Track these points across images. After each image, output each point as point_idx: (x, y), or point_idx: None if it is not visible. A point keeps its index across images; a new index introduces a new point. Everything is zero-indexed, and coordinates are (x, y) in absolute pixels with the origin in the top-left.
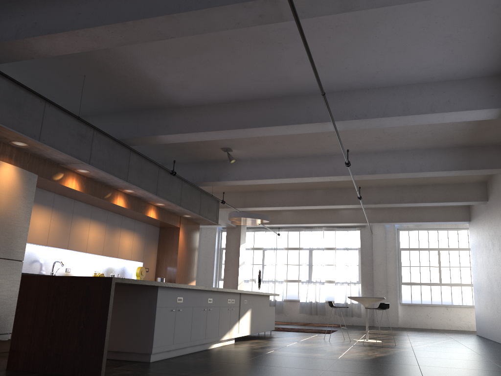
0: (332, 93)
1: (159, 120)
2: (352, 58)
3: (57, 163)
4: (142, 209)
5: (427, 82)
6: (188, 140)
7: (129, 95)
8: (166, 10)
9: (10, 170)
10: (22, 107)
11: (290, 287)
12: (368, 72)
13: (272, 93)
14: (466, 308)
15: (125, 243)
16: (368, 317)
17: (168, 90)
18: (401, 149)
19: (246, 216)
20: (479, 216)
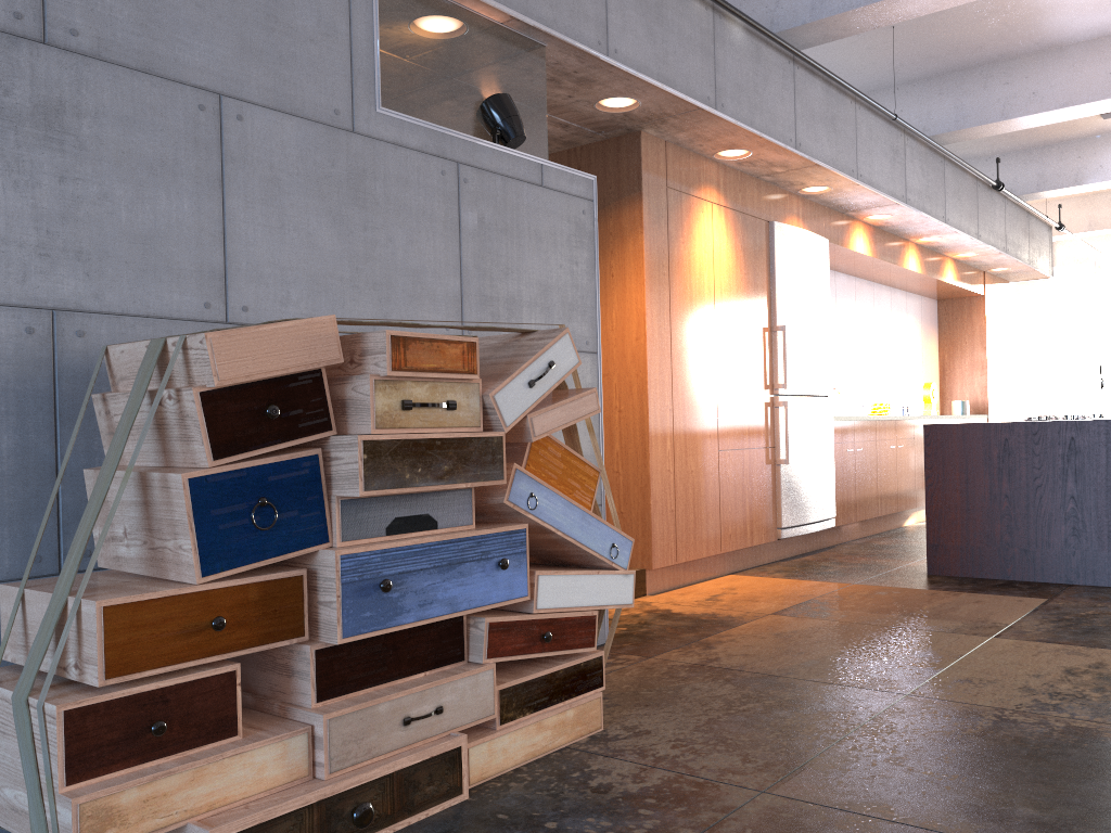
0: None
1: (1013, 85)
2: None
3: (845, 211)
4: (937, 270)
5: None
6: (1078, 116)
7: (960, 45)
8: None
9: (804, 240)
10: (836, 122)
11: None
12: None
13: None
14: None
15: (897, 341)
16: None
17: (1059, 19)
18: None
19: None
20: None
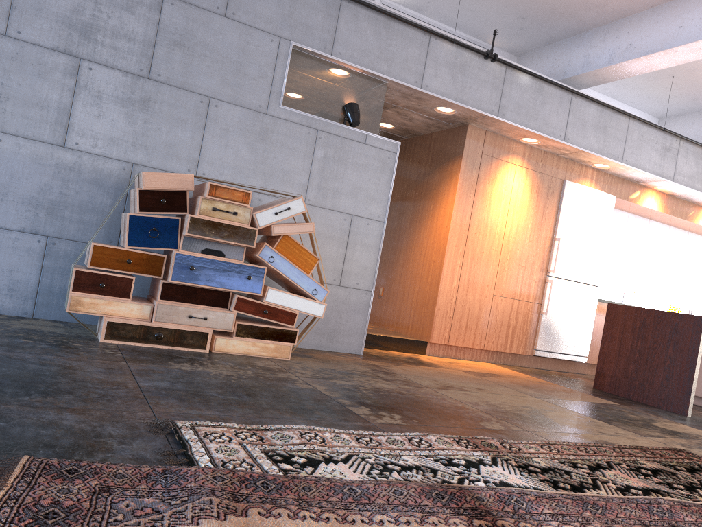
0: None
1: None
2: None
3: (636, 181)
4: None
5: None
6: None
7: None
8: None
9: (590, 193)
10: (607, 129)
11: None
12: None
13: None
14: None
15: None
16: None
17: None
18: None
19: None
20: None
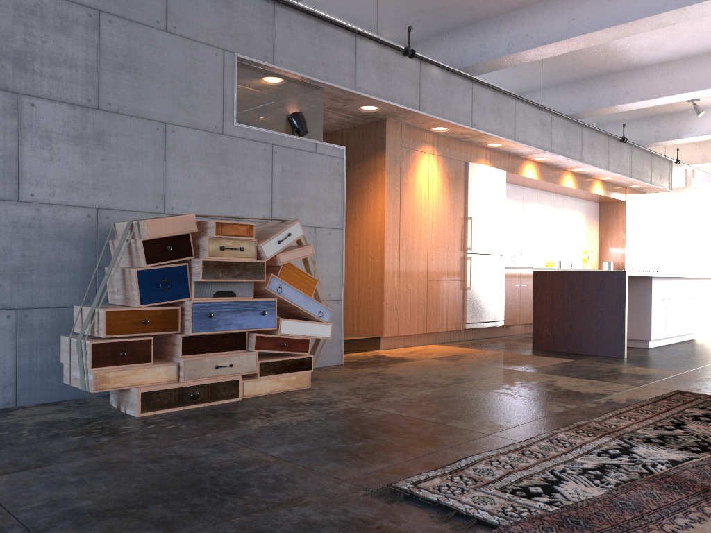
0: None
1: (617, 87)
2: None
3: (518, 155)
4: (588, 186)
5: None
6: (653, 104)
7: (584, 66)
8: (674, 3)
9: (488, 171)
10: (500, 111)
11: None
12: None
13: None
14: None
15: (567, 226)
16: None
17: (634, 54)
18: None
19: None
20: None
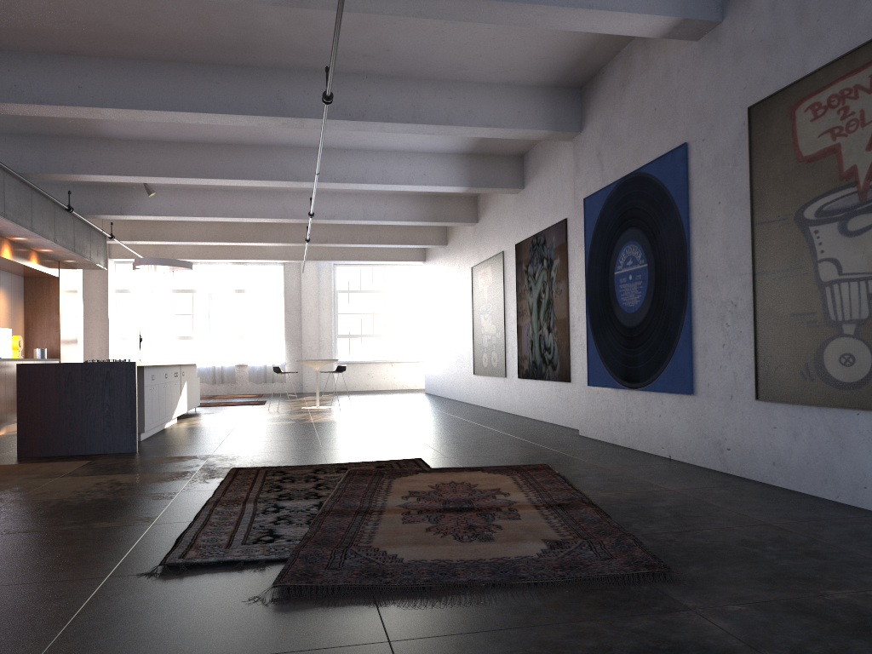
0: (309, 149)
1: (79, 153)
2: (341, 130)
3: None
4: (25, 259)
5: (406, 152)
6: (119, 180)
7: (45, 123)
8: (191, 106)
9: None
10: None
11: (181, 347)
12: (352, 139)
13: (240, 141)
14: (414, 362)
15: None
16: (295, 382)
17: (107, 126)
18: (364, 192)
19: (164, 263)
20: (436, 259)
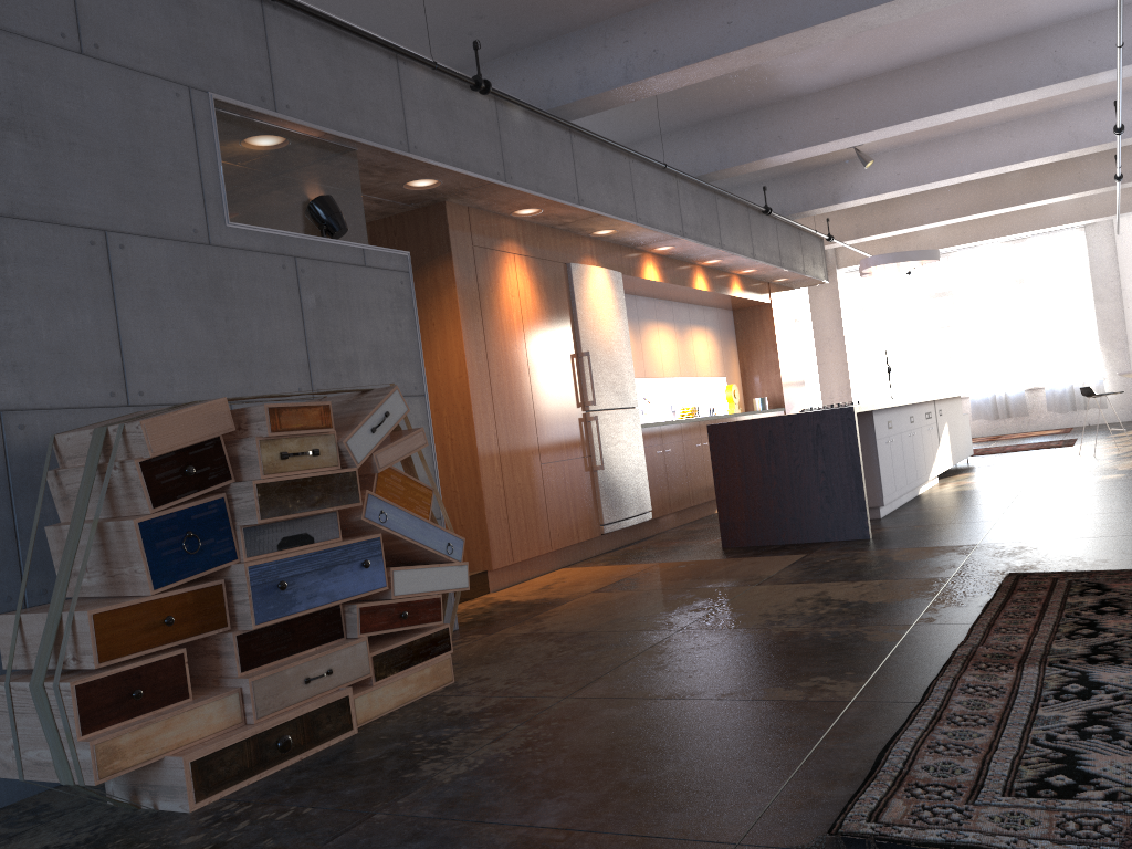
0: (1101, 15)
1: (762, 130)
2: None
3: (634, 246)
4: (724, 286)
5: None
6: (817, 153)
7: (715, 100)
8: None
9: (599, 276)
10: (613, 177)
11: (944, 372)
12: None
13: (980, 40)
14: None
15: (699, 350)
16: (1122, 405)
17: (788, 78)
18: None
19: (897, 259)
20: None
